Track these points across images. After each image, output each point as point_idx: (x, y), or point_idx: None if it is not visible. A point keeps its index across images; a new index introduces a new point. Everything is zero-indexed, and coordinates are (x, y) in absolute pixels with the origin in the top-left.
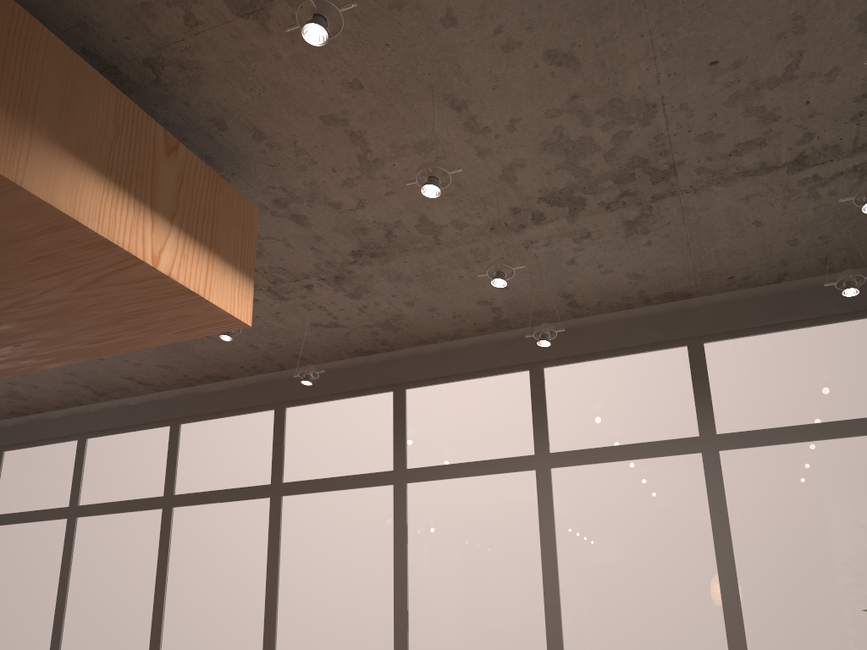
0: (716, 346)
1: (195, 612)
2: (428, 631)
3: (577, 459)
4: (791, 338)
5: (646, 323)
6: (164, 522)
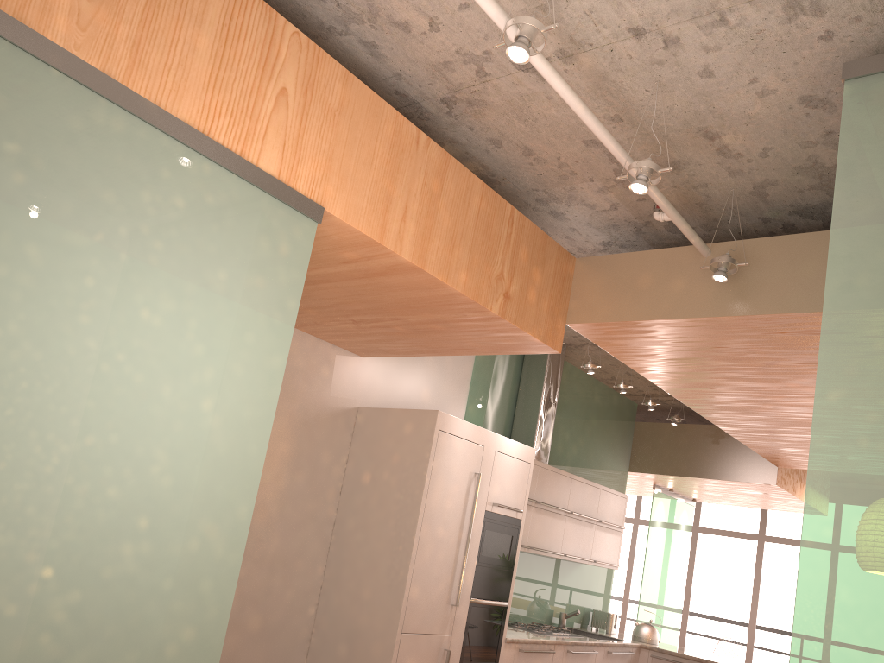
0: None
1: (710, 586)
2: None
3: None
4: None
5: None
6: (693, 539)
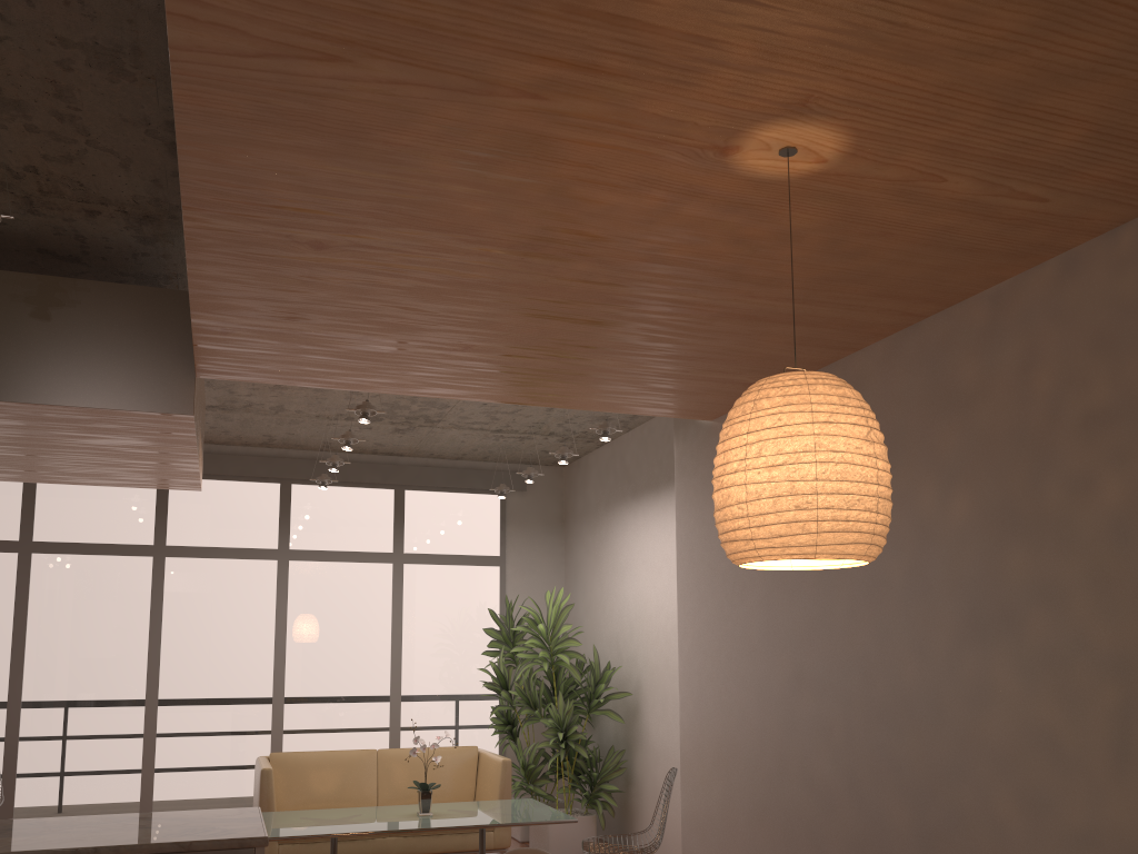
0: (412, 494)
1: None
2: (178, 673)
3: (309, 557)
4: (456, 498)
5: (371, 468)
6: None
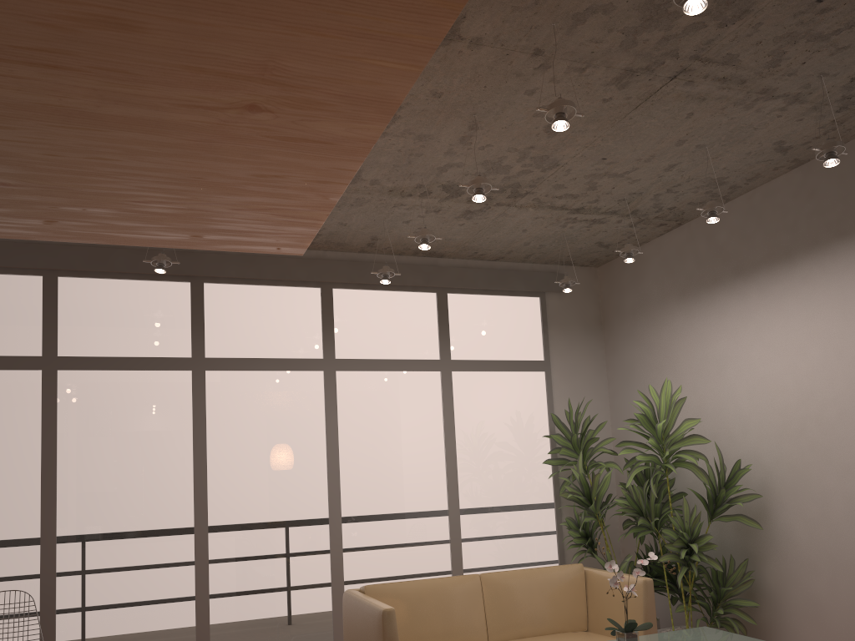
0: (455, 297)
1: None
2: (228, 499)
3: (356, 366)
4: (497, 301)
5: (413, 270)
6: None
